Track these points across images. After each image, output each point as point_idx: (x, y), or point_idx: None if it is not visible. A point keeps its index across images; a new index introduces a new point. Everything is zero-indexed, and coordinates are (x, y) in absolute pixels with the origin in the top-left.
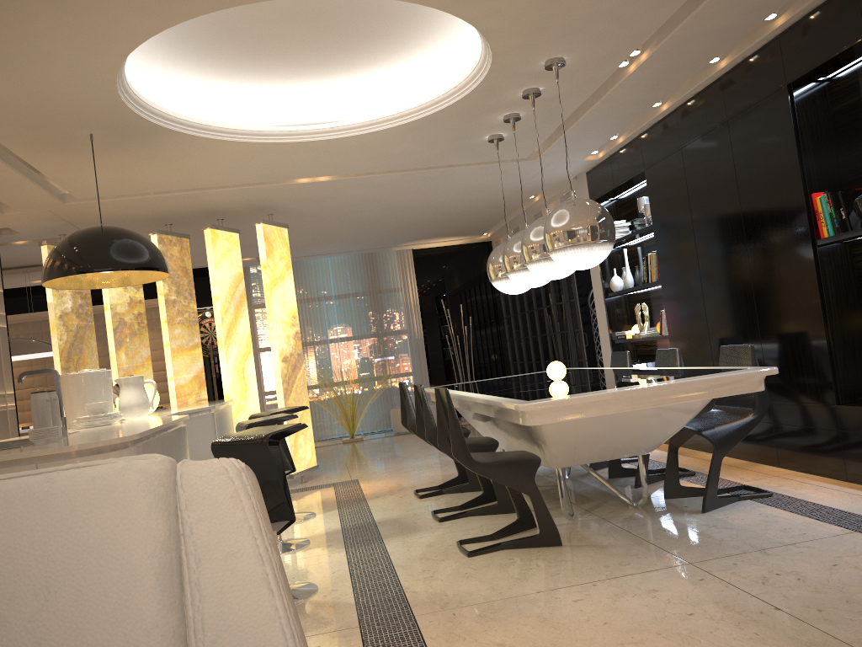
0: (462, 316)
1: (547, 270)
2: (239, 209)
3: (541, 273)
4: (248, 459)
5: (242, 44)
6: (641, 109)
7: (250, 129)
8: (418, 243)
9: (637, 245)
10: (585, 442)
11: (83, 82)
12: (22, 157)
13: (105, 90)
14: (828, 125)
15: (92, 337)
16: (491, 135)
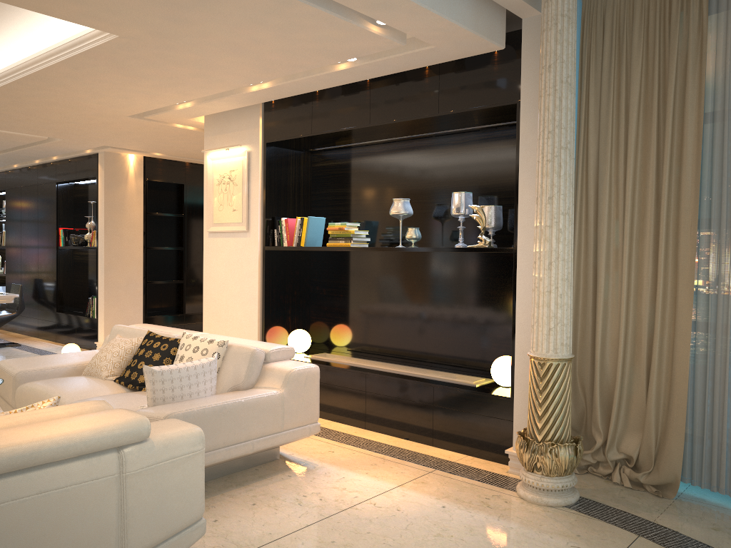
0: None
1: None
2: None
3: None
4: None
5: None
6: (2, 165)
7: None
8: None
9: (2, 223)
10: None
11: None
12: None
13: None
14: (72, 201)
15: None
16: None
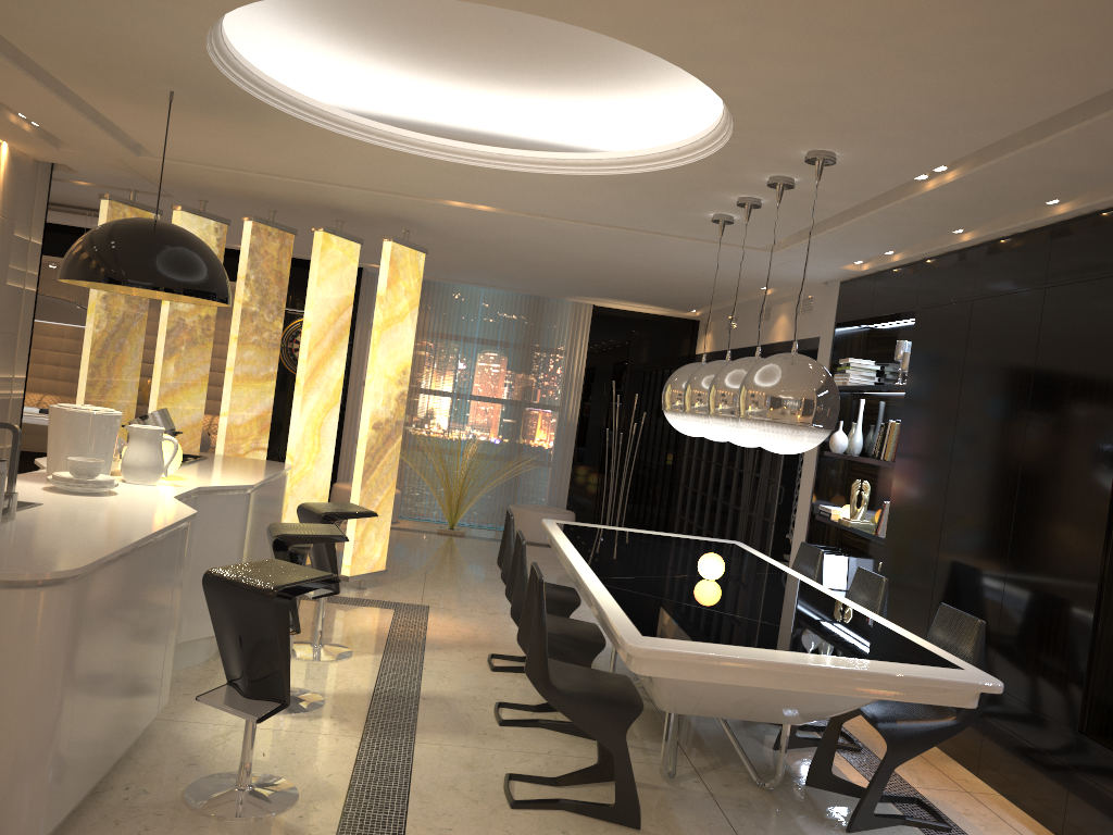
0: (634, 409)
1: (734, 433)
2: (368, 214)
3: (725, 434)
4: (245, 611)
5: (399, 20)
6: (931, 233)
7: (391, 131)
8: (603, 300)
9: (881, 400)
10: (712, 696)
11: (161, 32)
12: (80, 96)
13: (191, 48)
14: None
15: (140, 331)
16: (717, 213)
